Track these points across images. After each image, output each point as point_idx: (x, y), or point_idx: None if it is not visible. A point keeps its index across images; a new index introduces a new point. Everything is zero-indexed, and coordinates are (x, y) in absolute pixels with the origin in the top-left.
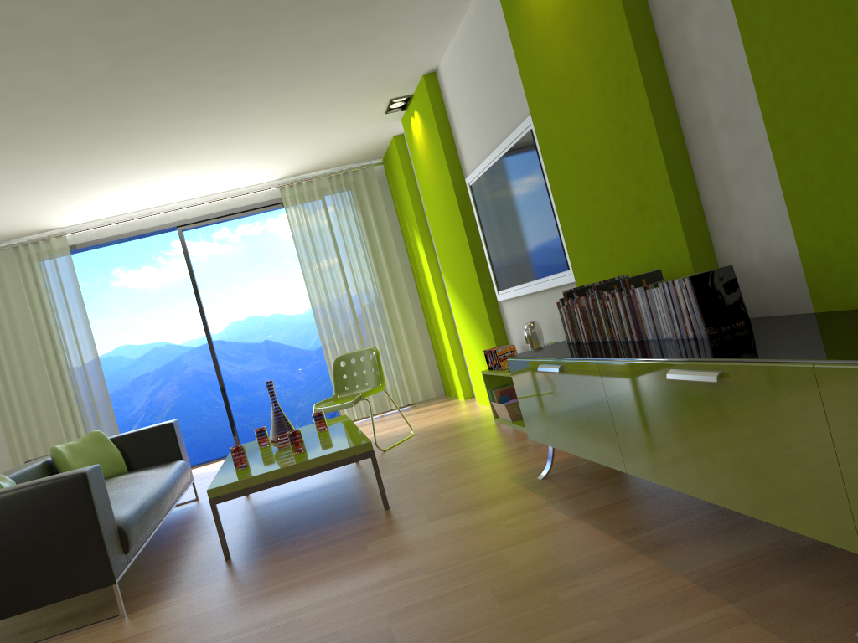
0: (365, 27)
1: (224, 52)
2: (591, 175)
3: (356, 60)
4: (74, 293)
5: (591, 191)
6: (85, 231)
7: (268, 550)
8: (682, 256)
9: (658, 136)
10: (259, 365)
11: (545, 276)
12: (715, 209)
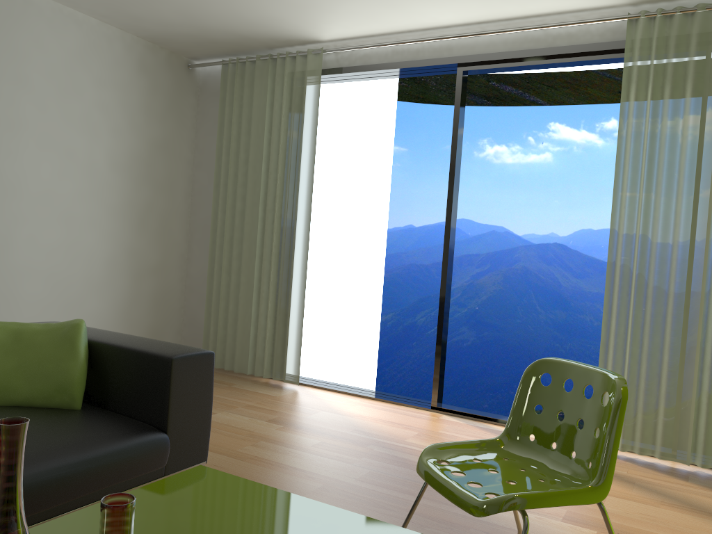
0: None
1: None
2: None
3: None
4: (311, 128)
5: None
6: (345, 51)
7: None
8: None
9: None
10: (596, 286)
11: None
12: None
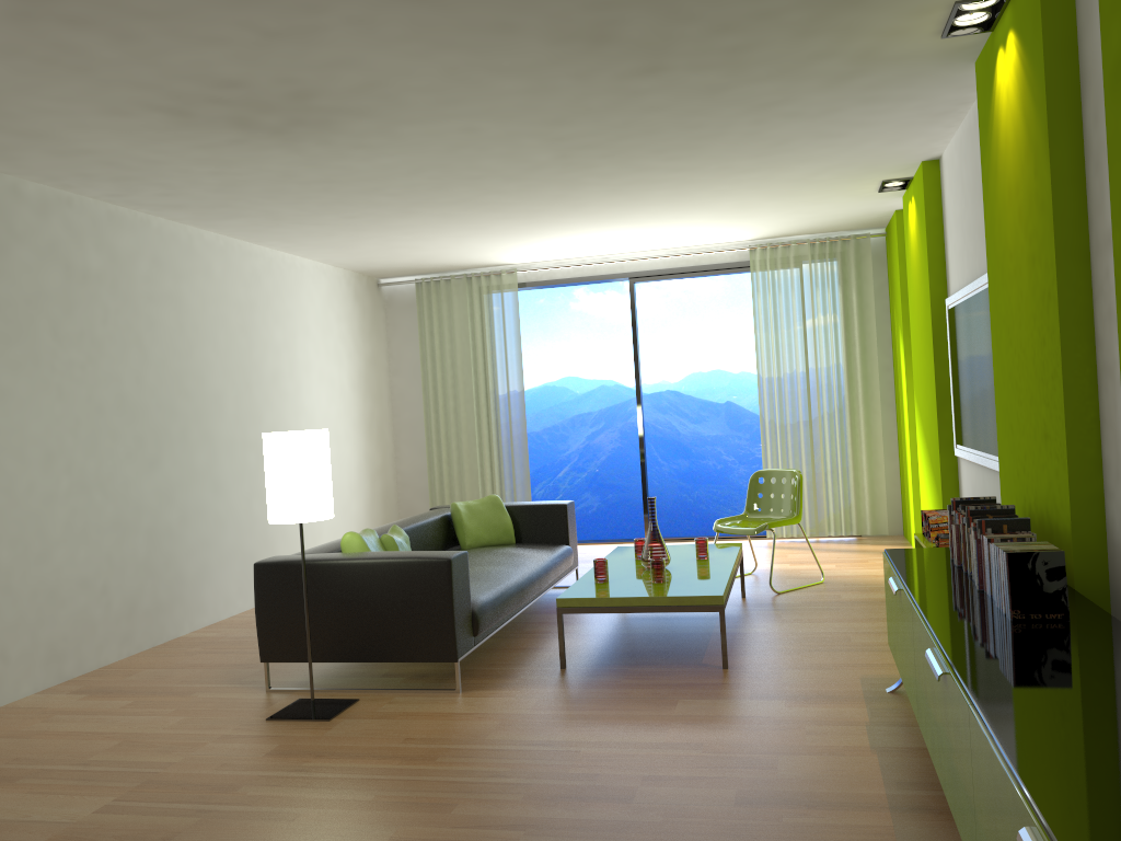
0: (833, 126)
1: (671, 146)
2: (1018, 373)
3: (828, 151)
4: (513, 334)
5: (1017, 390)
6: (536, 271)
7: (599, 672)
8: (1065, 508)
9: (1062, 370)
10: (714, 429)
11: (988, 453)
12: (1109, 468)
